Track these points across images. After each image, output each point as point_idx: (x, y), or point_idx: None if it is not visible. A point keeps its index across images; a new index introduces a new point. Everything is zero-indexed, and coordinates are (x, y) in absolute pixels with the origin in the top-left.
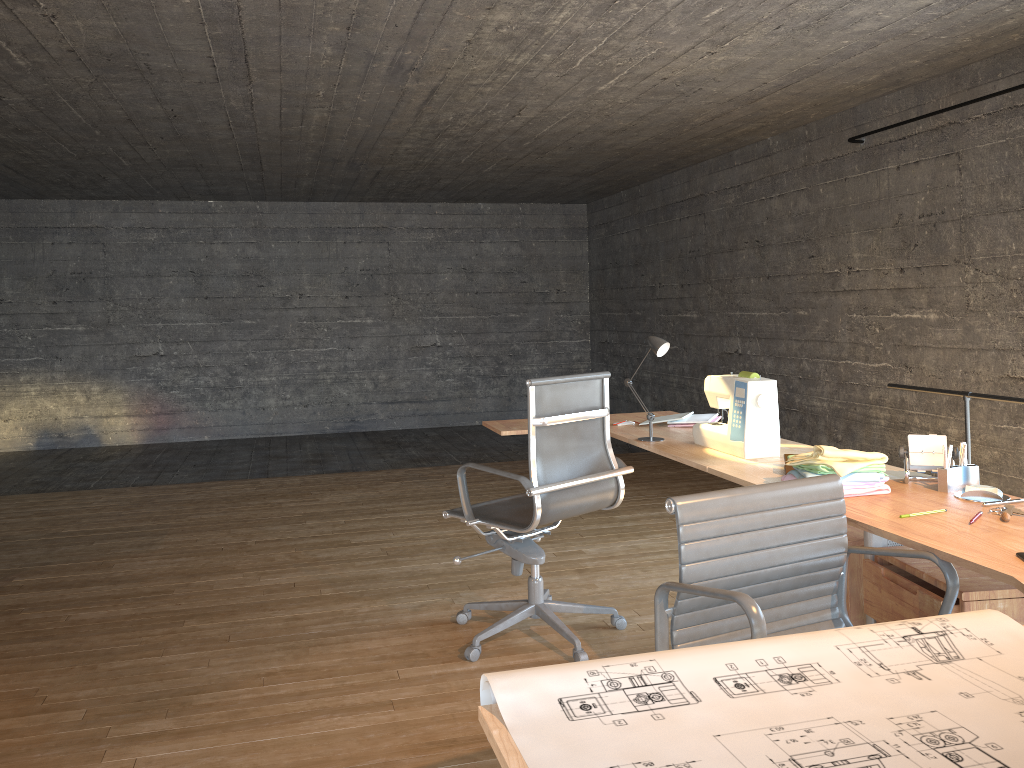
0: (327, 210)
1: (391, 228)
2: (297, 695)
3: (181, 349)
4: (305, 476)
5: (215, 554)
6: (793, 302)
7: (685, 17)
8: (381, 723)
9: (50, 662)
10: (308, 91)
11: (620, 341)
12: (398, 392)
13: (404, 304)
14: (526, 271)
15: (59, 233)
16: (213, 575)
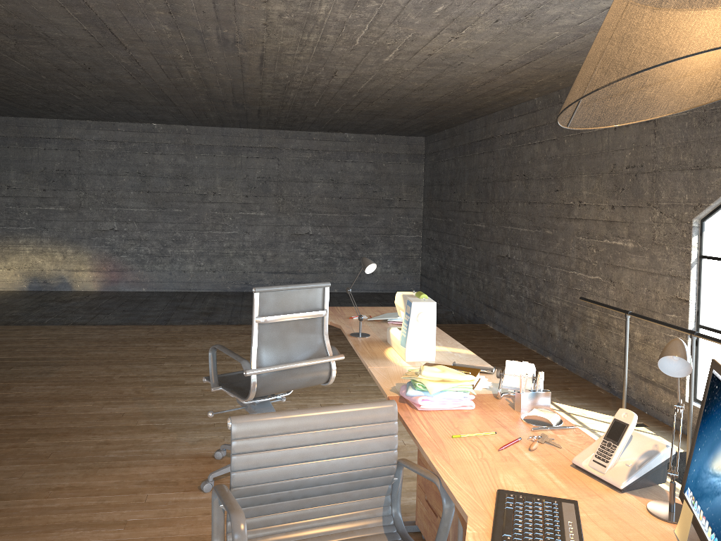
0: (236, 134)
1: (281, 148)
2: (64, 509)
3: (129, 227)
4: (187, 326)
5: (86, 384)
6: (543, 223)
7: (419, 11)
8: (107, 540)
9: None
10: (171, 55)
11: (439, 239)
12: (280, 265)
13: (287, 203)
14: (377, 184)
15: (49, 142)
16: (73, 402)
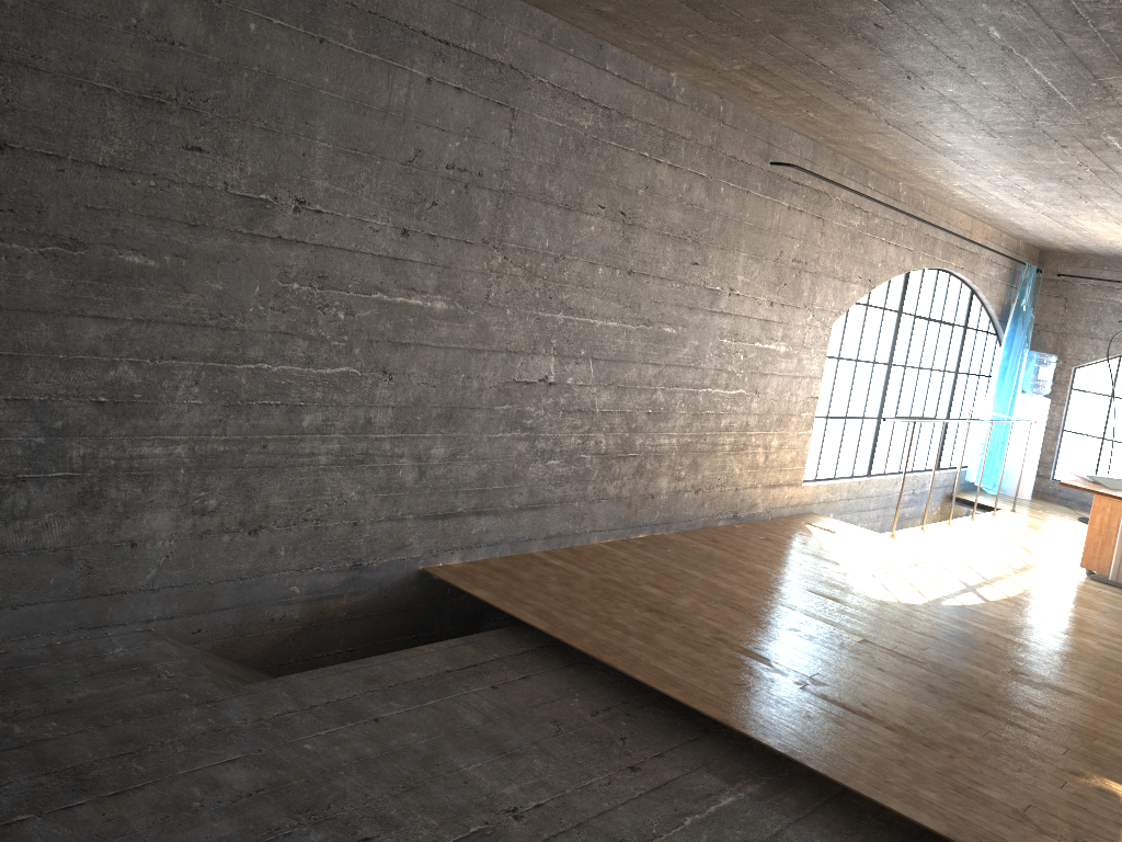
0: None
1: None
2: None
3: None
4: None
5: None
6: (660, 315)
7: None
8: None
9: None
10: None
11: None
12: None
13: None
14: None
15: None
16: None
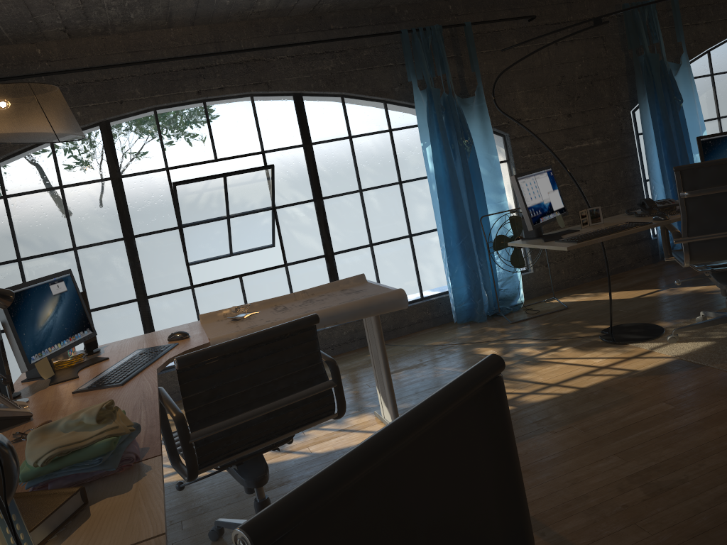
0: None
1: None
2: None
3: None
4: None
5: None
6: None
7: None
8: None
9: None
10: None
11: None
12: None
13: None
14: None
15: None
16: None
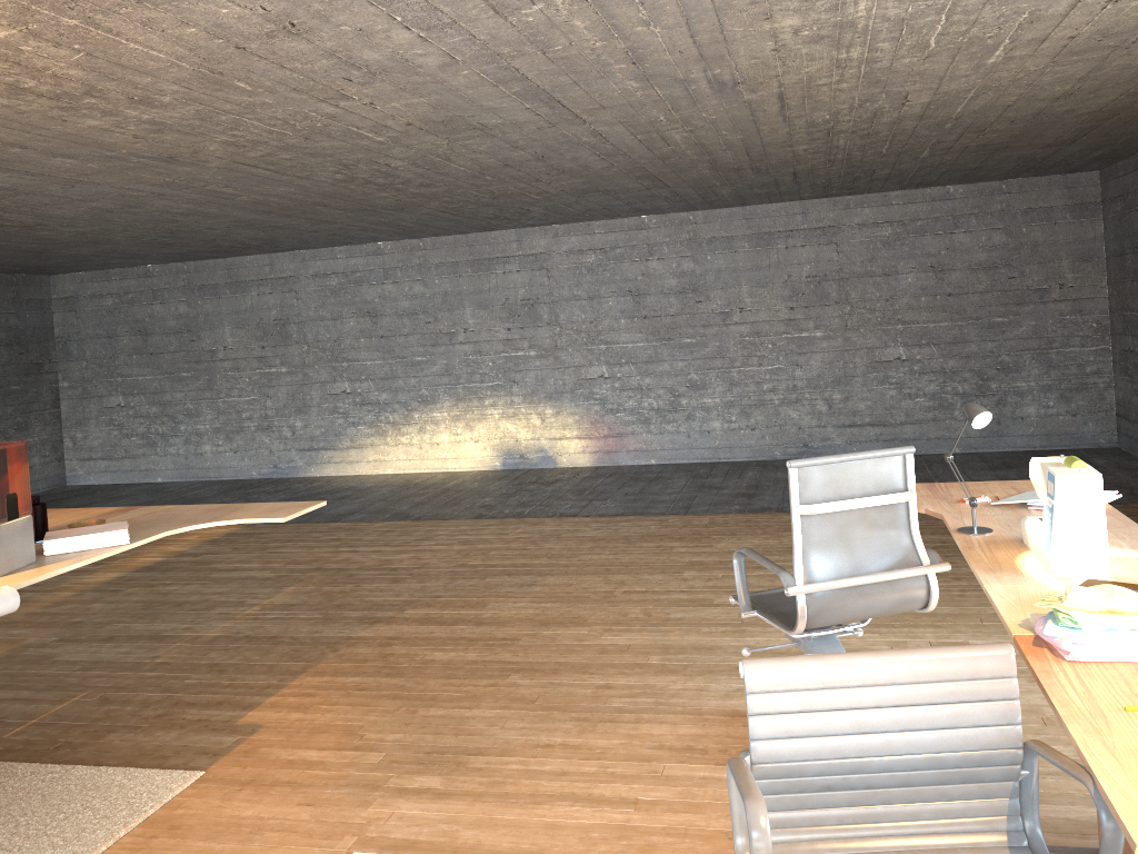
0: (764, 213)
1: (839, 226)
2: (557, 774)
3: (623, 371)
4: (716, 515)
5: (578, 602)
6: None
7: None
8: (612, 823)
9: (386, 700)
10: (647, 118)
11: None
12: (856, 414)
13: (859, 313)
14: (1015, 264)
15: (508, 262)
16: (563, 626)
